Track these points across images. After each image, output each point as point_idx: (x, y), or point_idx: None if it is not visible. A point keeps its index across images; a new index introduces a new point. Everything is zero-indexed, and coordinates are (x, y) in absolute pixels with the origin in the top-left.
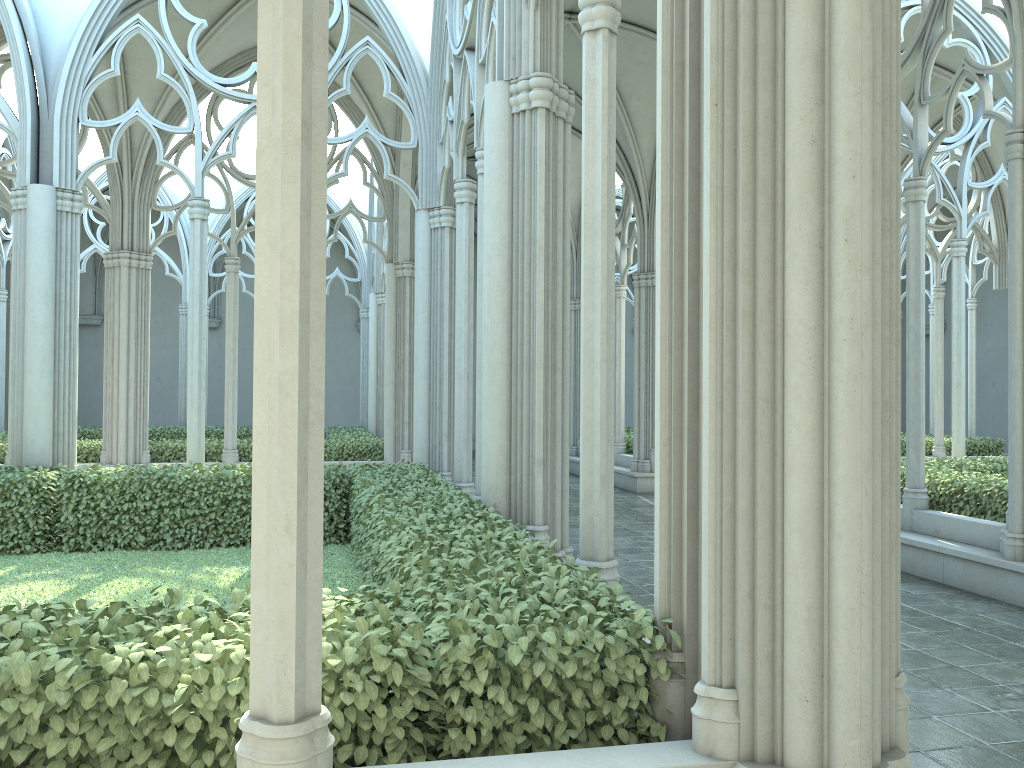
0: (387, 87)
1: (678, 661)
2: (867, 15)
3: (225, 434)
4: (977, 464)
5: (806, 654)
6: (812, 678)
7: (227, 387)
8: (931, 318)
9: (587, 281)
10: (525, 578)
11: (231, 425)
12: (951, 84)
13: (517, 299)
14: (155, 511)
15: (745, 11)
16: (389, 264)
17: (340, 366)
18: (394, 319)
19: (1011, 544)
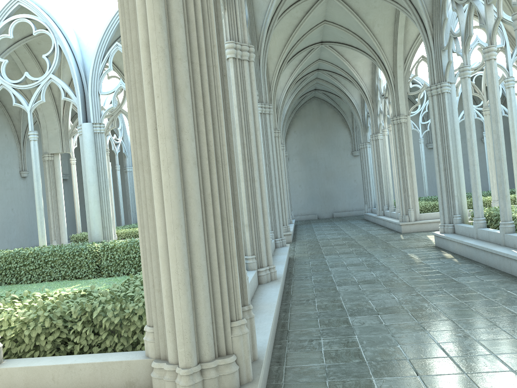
0: None
1: None
2: (157, 22)
3: None
4: None
5: (167, 311)
6: (170, 322)
7: None
8: None
9: None
10: None
11: None
12: None
13: None
14: (137, 258)
15: (127, 29)
16: None
17: None
18: None
19: None
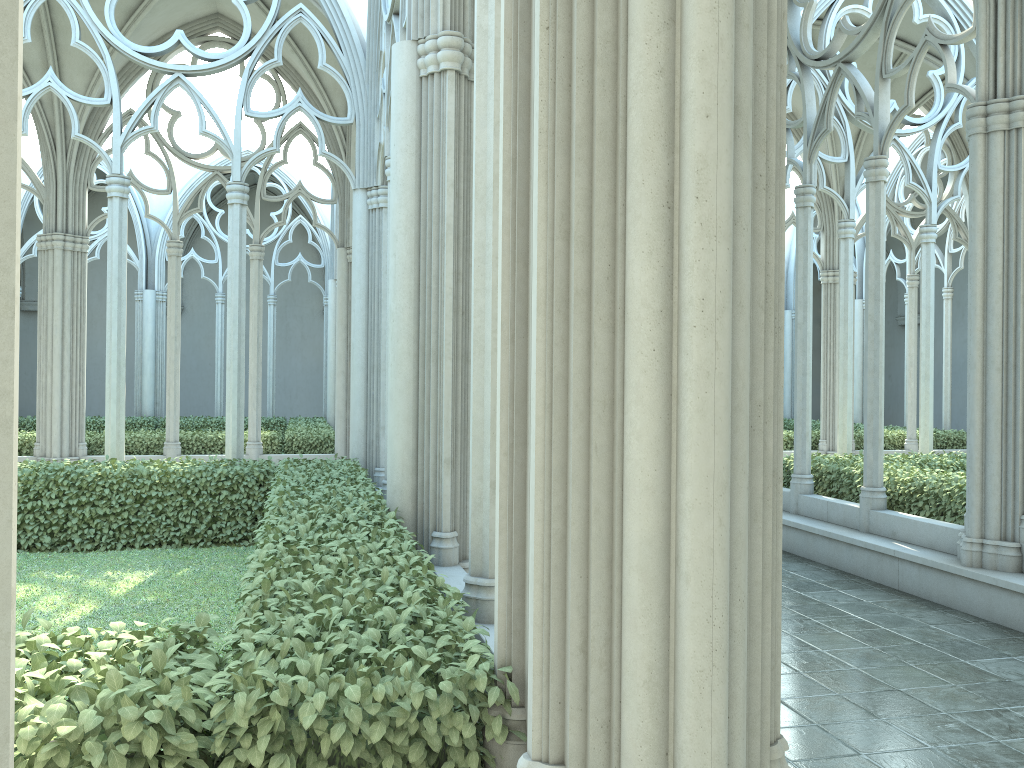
0: (322, 58)
1: (518, 719)
2: None
3: (167, 426)
4: (943, 460)
5: (646, 726)
6: (654, 757)
7: (169, 376)
8: (907, 308)
9: (478, 260)
10: (370, 607)
11: (173, 416)
12: (913, 56)
13: (425, 282)
14: (62, 510)
15: None
16: (340, 249)
17: (306, 355)
18: (345, 306)
19: (968, 549)
